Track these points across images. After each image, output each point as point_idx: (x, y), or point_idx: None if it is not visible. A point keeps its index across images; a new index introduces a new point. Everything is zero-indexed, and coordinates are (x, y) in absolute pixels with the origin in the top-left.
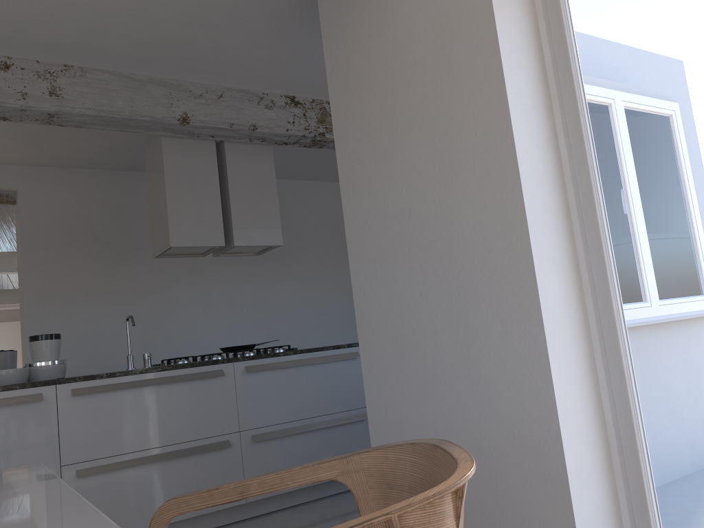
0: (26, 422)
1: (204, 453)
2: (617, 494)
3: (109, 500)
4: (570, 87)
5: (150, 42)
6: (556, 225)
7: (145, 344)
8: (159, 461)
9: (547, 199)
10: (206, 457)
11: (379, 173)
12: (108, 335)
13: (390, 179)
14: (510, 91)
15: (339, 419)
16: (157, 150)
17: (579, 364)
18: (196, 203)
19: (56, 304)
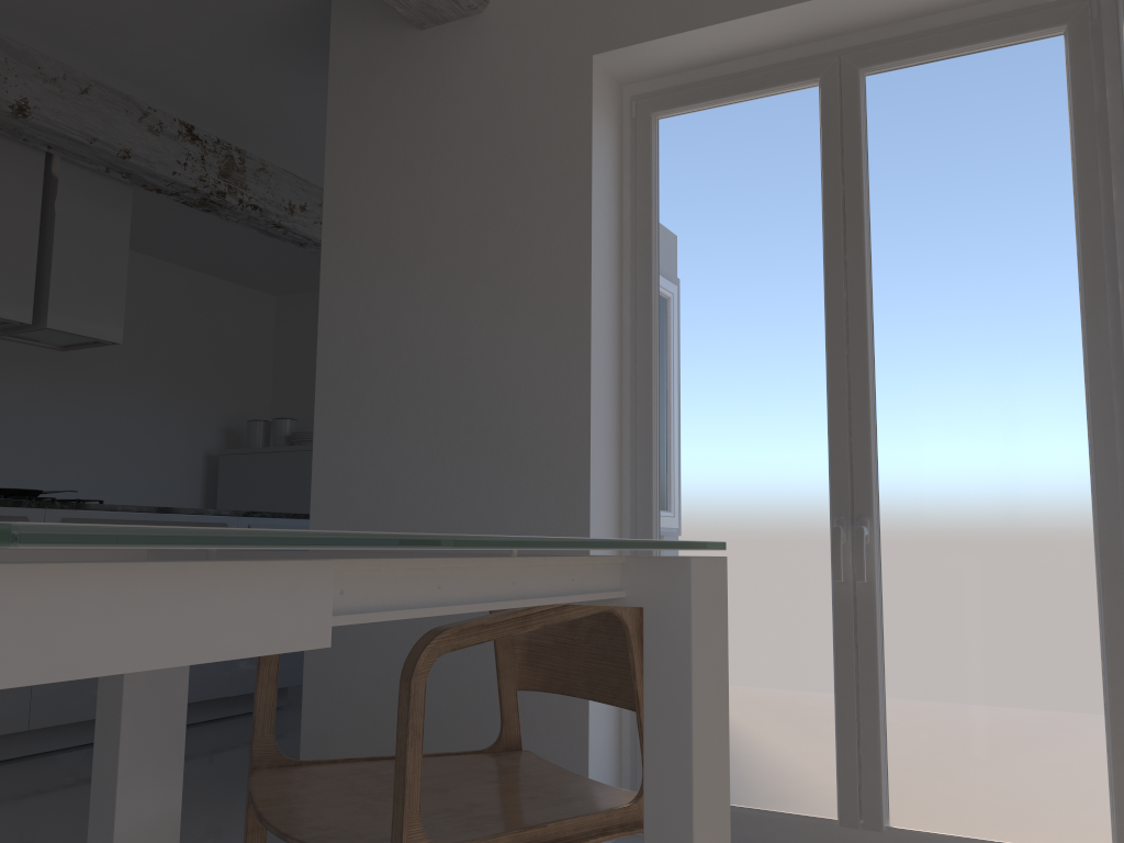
0: None
1: None
2: None
3: None
4: (647, 252)
5: None
6: (611, 393)
7: None
8: None
9: (608, 364)
10: None
11: (393, 284)
12: None
13: (409, 296)
14: (594, 238)
15: None
16: None
17: None
18: None
19: None
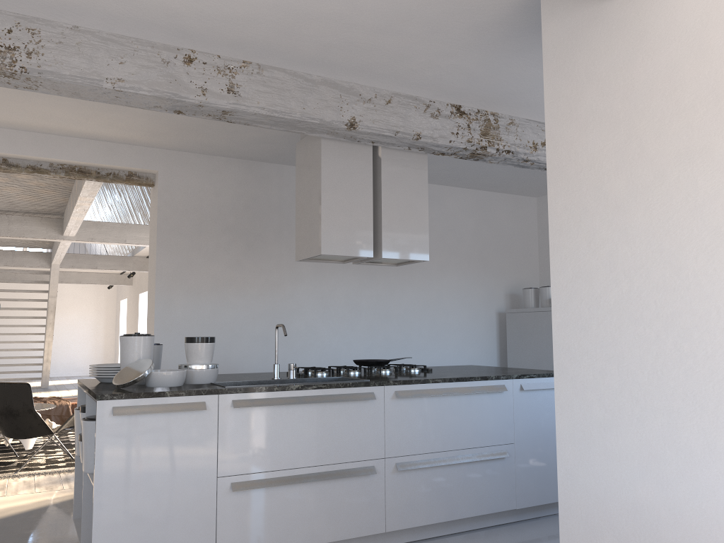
0: (189, 430)
1: (349, 477)
2: None
3: (259, 516)
4: None
5: (337, 45)
6: None
7: (265, 340)
8: (308, 482)
9: None
10: (351, 481)
11: (608, 223)
12: (231, 328)
13: (624, 232)
14: None
15: (481, 455)
16: (313, 151)
17: None
18: (349, 211)
19: (185, 293)
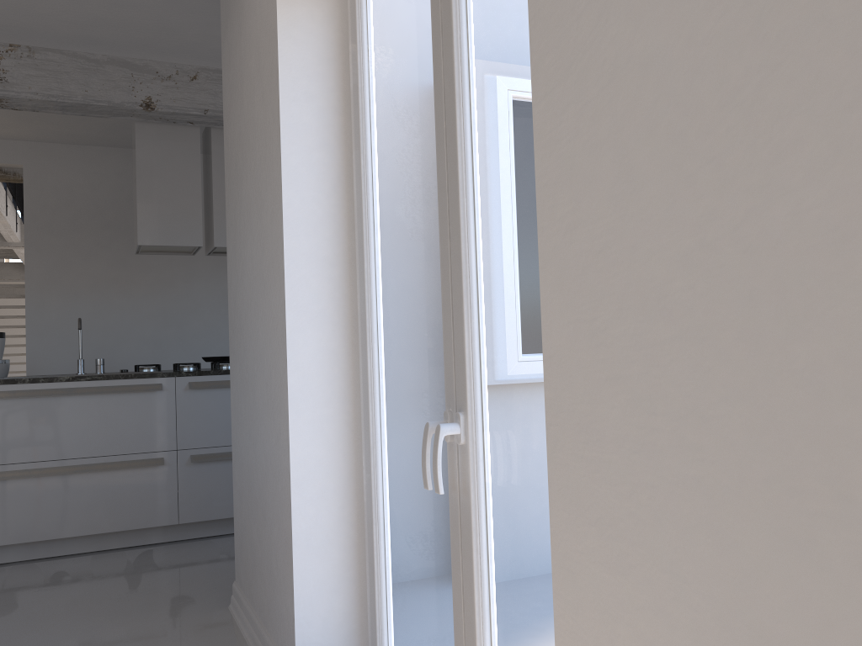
0: None
1: (134, 468)
2: (364, 563)
3: (25, 505)
4: (358, 122)
5: (88, 22)
6: (330, 275)
7: (156, 343)
8: (81, 472)
9: (321, 247)
10: (136, 473)
11: (238, 194)
12: (116, 330)
13: (242, 203)
14: (286, 125)
15: None
16: (134, 135)
17: (335, 425)
18: (171, 198)
19: (59, 294)
